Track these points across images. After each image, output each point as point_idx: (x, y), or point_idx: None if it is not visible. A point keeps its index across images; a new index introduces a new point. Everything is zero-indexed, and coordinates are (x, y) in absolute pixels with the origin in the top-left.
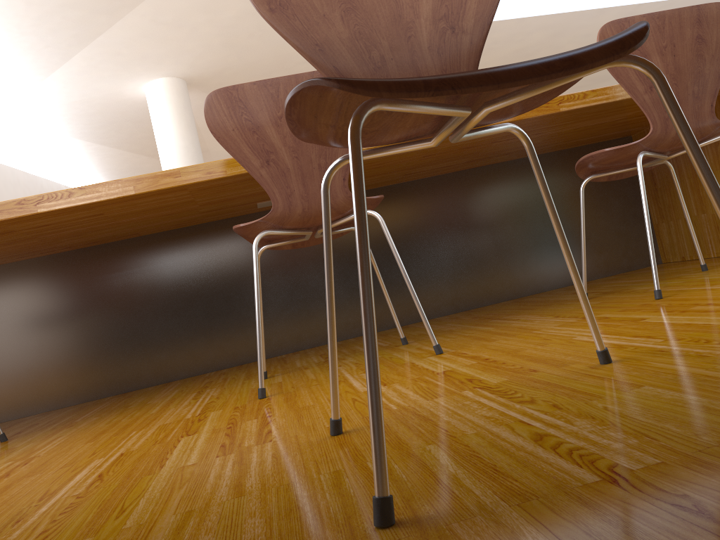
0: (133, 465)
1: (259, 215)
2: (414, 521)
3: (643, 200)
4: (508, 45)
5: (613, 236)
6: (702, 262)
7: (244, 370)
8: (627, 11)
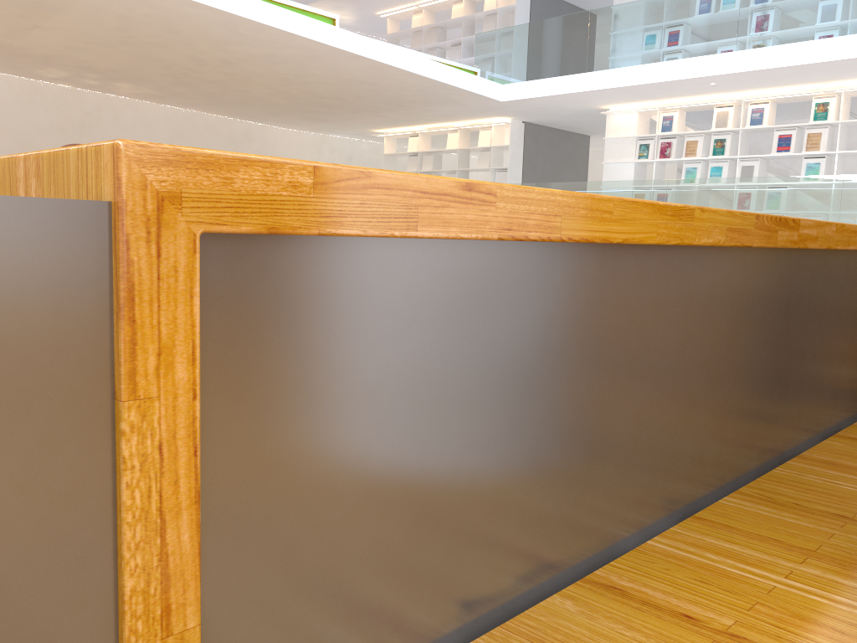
0: None
1: None
2: None
3: None
4: (263, 47)
5: None
6: None
7: None
8: (377, 66)
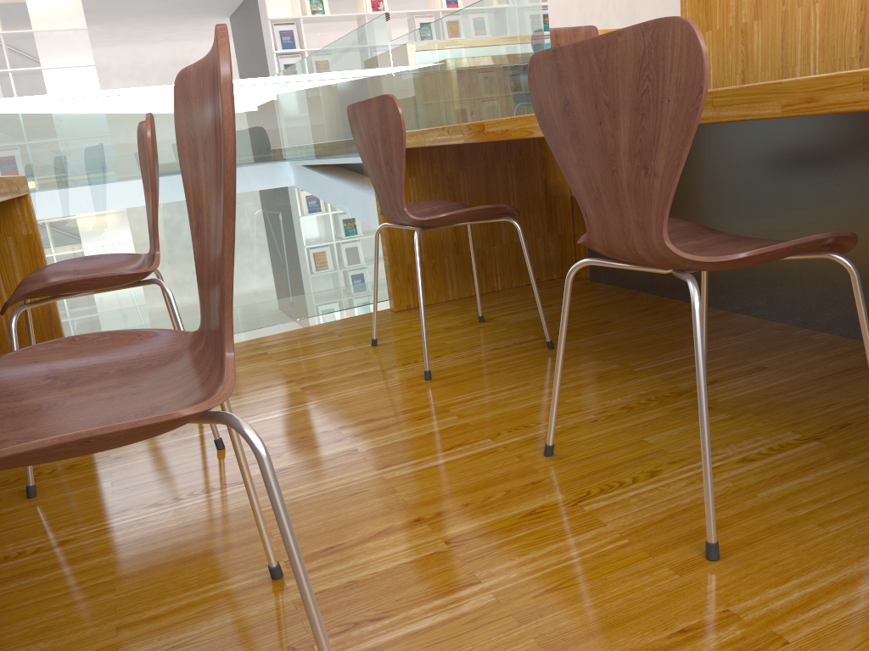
0: None
1: None
2: None
3: None
4: None
5: None
6: None
7: None
8: None
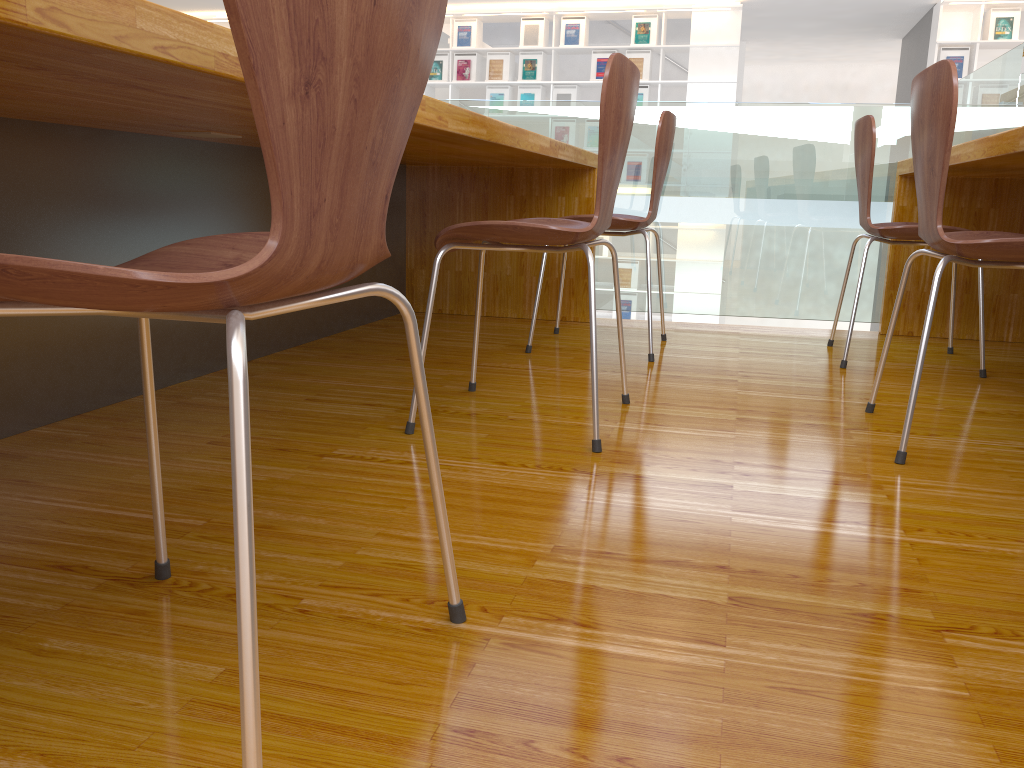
0: (823, 510)
1: (124, 138)
2: None
3: (649, 274)
4: None
5: (387, 274)
6: (558, 326)
7: (202, 424)
8: None
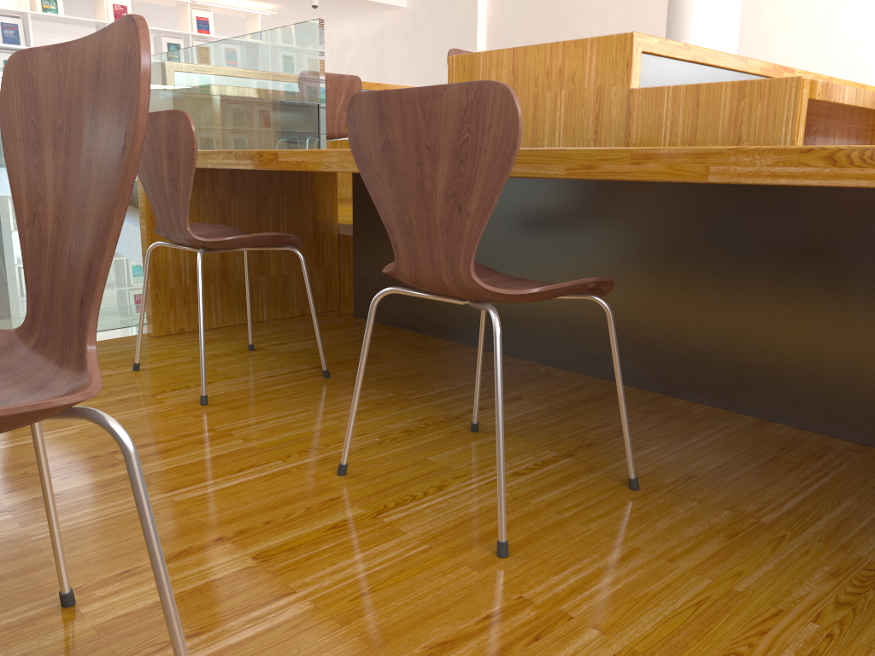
0: None
1: None
2: (626, 483)
3: None
4: None
5: None
6: None
7: None
8: None
